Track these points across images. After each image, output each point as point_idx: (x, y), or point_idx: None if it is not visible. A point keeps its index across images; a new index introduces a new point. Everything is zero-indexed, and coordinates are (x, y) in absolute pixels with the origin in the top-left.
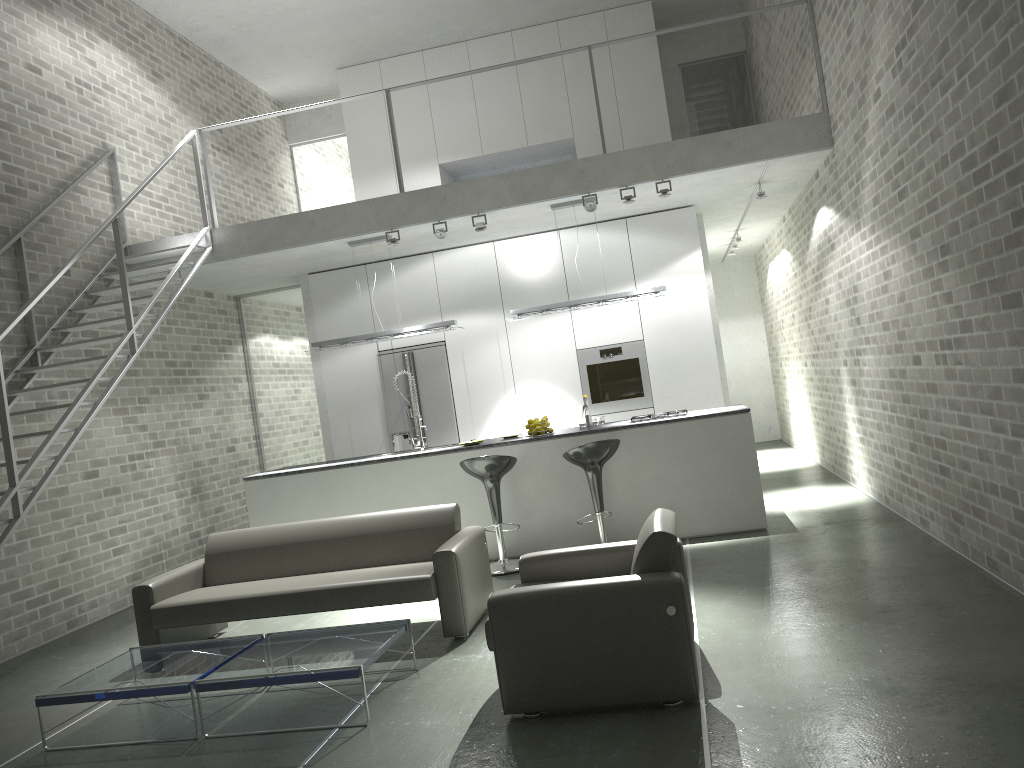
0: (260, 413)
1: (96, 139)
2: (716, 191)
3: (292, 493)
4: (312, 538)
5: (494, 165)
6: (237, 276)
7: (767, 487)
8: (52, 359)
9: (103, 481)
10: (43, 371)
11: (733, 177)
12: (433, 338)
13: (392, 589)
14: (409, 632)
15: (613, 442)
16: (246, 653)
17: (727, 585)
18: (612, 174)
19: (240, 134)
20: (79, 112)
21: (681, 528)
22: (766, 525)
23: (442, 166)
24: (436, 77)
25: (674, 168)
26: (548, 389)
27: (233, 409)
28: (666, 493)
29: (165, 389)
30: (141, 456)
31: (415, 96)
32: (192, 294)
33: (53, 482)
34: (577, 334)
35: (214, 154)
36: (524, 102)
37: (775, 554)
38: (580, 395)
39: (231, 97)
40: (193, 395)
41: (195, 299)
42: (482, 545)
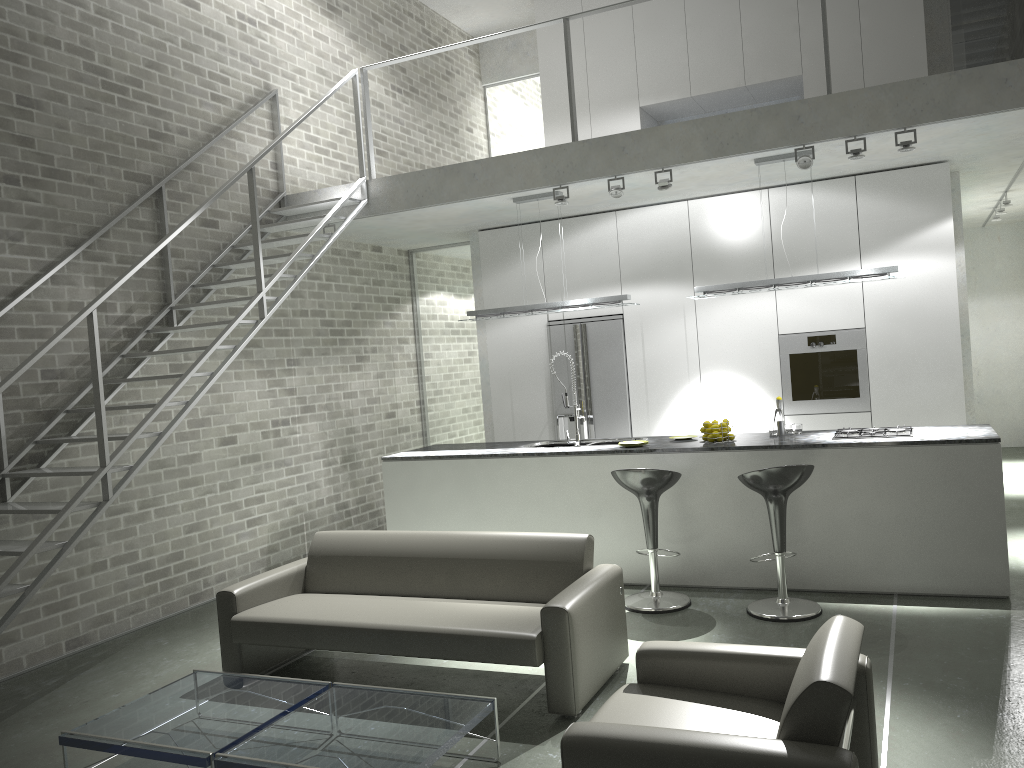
0: (425, 377)
1: (258, 80)
2: (980, 143)
3: (430, 480)
4: (420, 554)
5: (705, 108)
6: (401, 231)
7: (1015, 522)
8: (191, 318)
9: (241, 448)
10: (176, 332)
11: (1006, 125)
12: (609, 310)
13: (488, 645)
14: (515, 689)
15: (804, 469)
16: (295, 713)
17: (941, 696)
18: (837, 121)
19: (426, 74)
20: (240, 50)
21: (888, 581)
22: (1008, 593)
23: (643, 109)
24: (643, 5)
25: (922, 113)
26: (740, 379)
27: (396, 372)
28: (872, 534)
29: (319, 350)
30: (286, 422)
31: (618, 28)
32: (357, 248)
33: (184, 448)
34: (781, 316)
35: (394, 96)
36: (744, 33)
37: (1018, 648)
38: (778, 389)
39: (418, 33)
40: (351, 357)
41: (360, 254)
42: (615, 592)
